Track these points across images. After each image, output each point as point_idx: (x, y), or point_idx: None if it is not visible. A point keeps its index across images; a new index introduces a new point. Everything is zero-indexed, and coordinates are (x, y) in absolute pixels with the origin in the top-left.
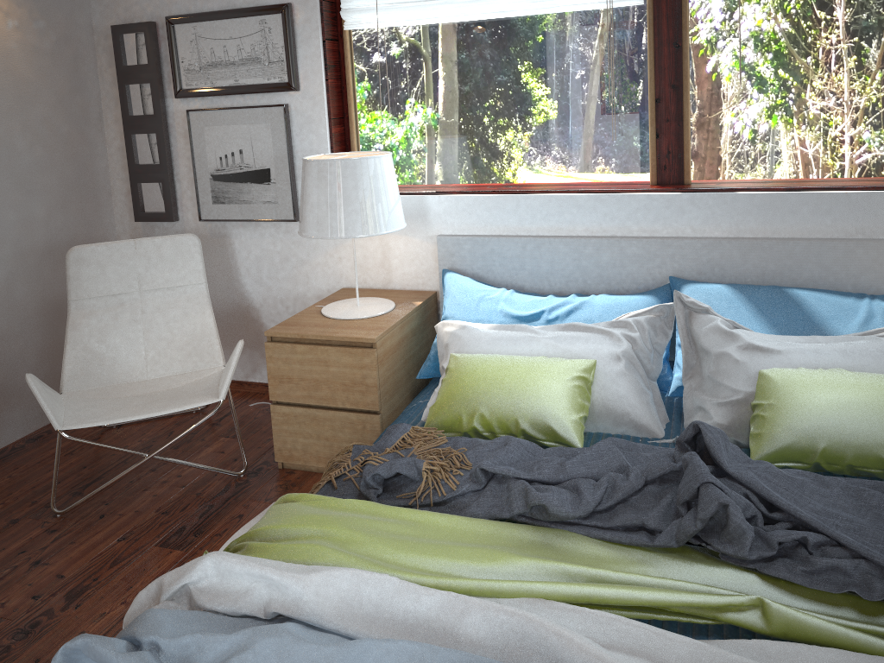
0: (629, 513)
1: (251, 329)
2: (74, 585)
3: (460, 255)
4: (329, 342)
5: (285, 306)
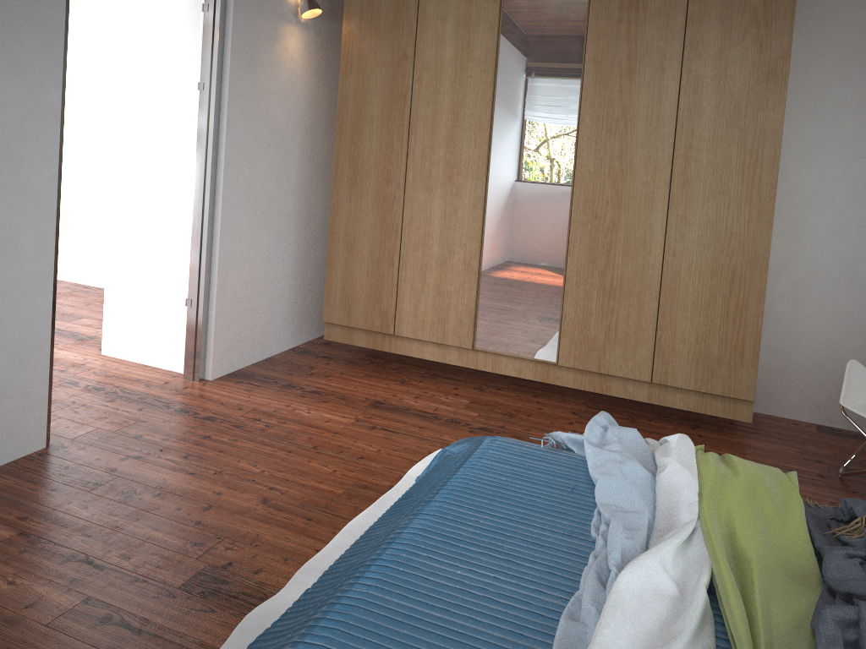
0: None
1: None
2: None
3: None
4: None
5: None
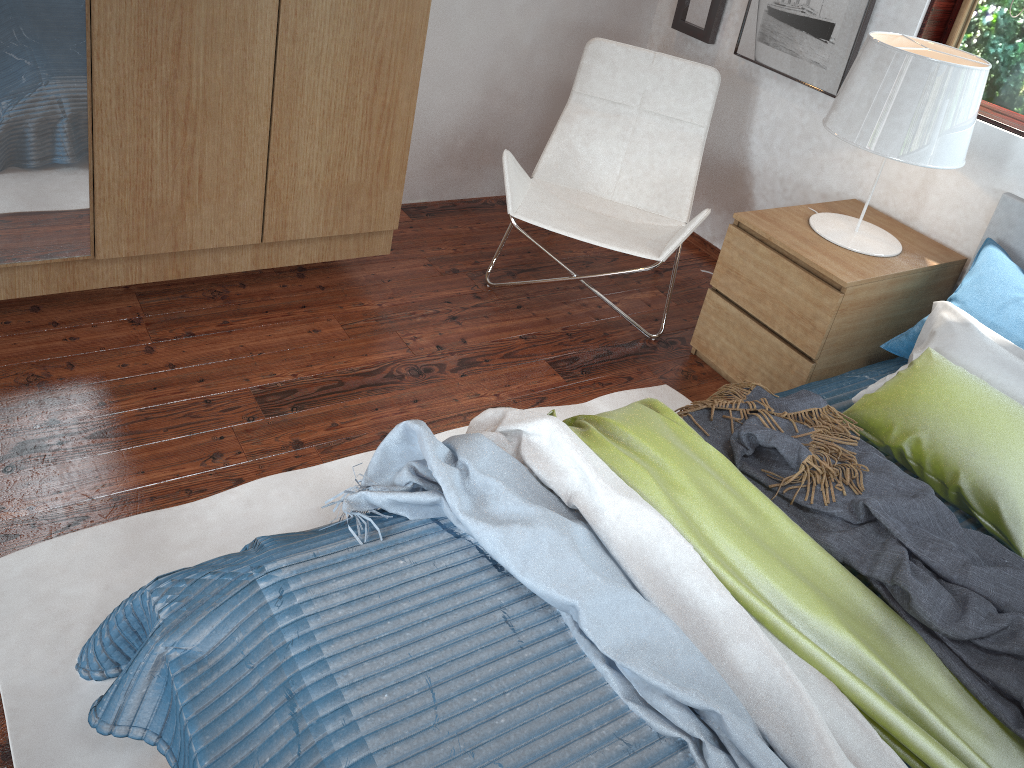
0: (1012, 676)
1: (738, 194)
2: (469, 356)
3: (1022, 232)
4: (795, 259)
5: (783, 187)
